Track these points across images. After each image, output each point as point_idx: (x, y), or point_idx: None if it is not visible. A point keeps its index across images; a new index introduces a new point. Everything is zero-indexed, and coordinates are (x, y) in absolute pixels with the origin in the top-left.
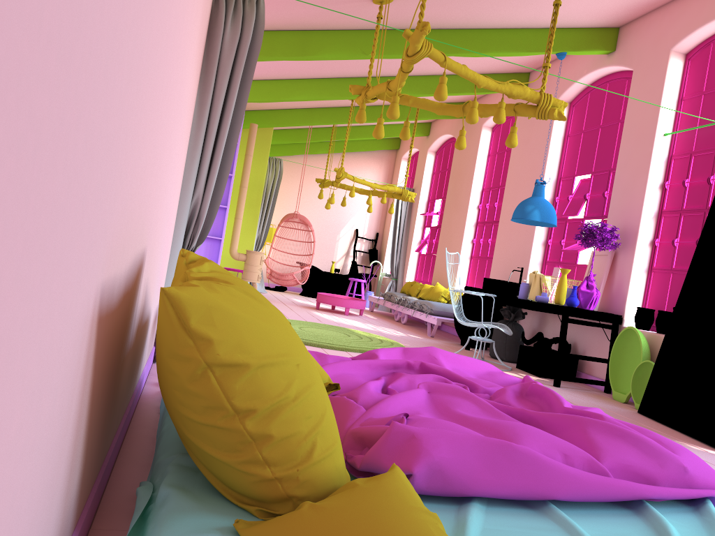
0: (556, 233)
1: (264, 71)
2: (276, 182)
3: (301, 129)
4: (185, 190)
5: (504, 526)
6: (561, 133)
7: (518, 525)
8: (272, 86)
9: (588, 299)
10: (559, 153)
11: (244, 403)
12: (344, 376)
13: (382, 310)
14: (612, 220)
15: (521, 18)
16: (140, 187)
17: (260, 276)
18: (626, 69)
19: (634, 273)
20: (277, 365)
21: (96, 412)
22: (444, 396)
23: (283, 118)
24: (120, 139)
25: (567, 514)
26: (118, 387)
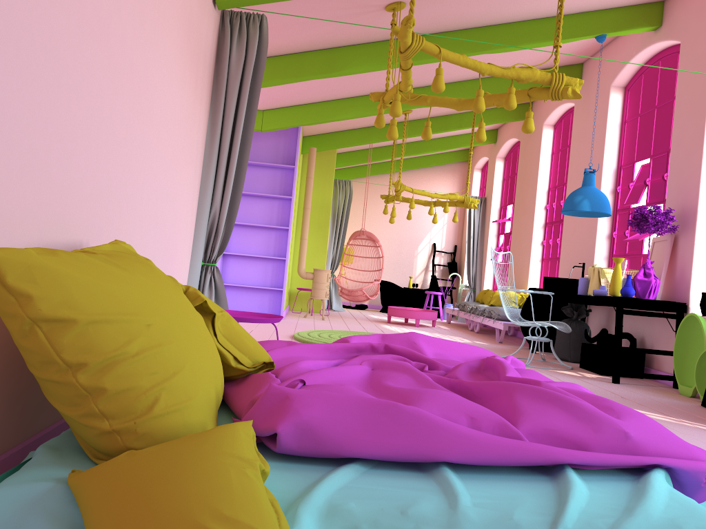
0: (621, 224)
1: (308, 94)
2: (346, 203)
3: (367, 149)
4: (202, 205)
5: (371, 485)
6: (617, 120)
7: (389, 484)
8: (319, 108)
9: (646, 287)
10: (617, 140)
11: (74, 357)
12: (295, 358)
13: (461, 322)
14: (670, 203)
15: (549, 5)
16: (27, 175)
17: (328, 293)
18: (676, 43)
19: (696, 257)
20: (116, 322)
21: None
22: (385, 372)
23: (341, 139)
24: None
25: (461, 478)
26: None
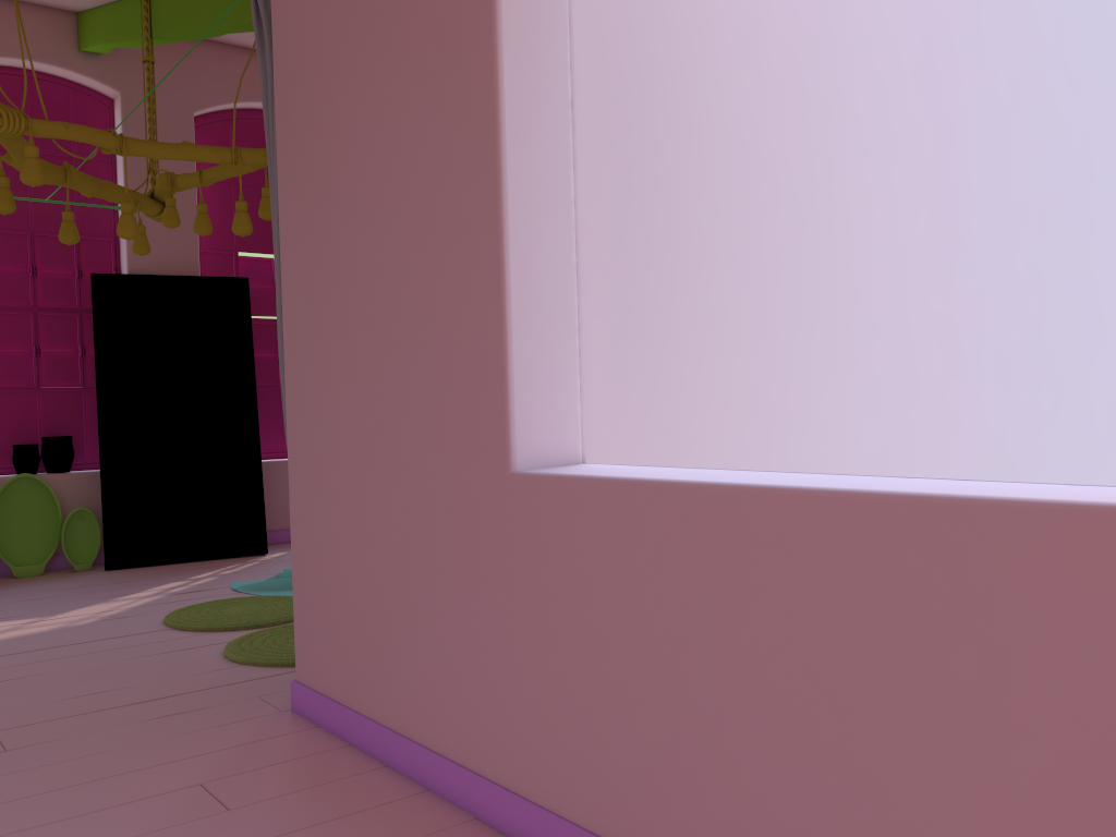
0: None
1: None
2: None
3: None
4: None
5: None
6: None
7: None
8: None
9: None
10: None
11: None
12: None
13: None
14: None
15: None
16: None
17: None
18: None
19: None
20: None
21: None
22: None
23: None
24: None
25: None
26: None
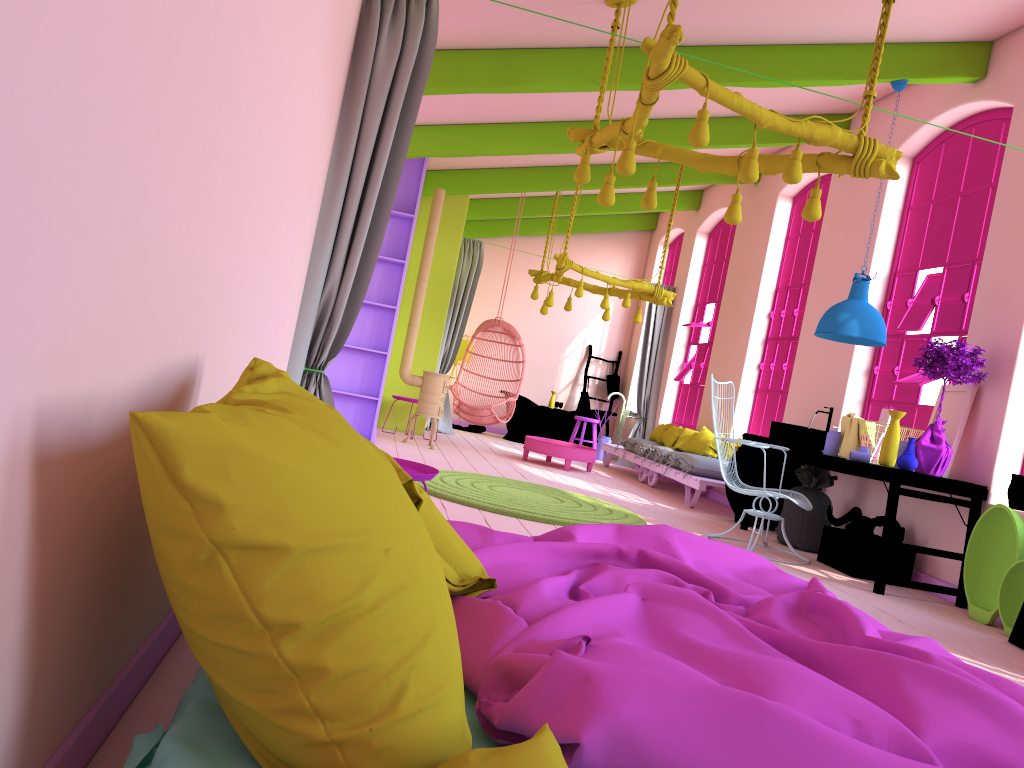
0: (887, 356)
1: (452, 111)
2: (473, 274)
3: (512, 198)
4: (312, 278)
5: None
6: (897, 205)
7: None
8: (464, 134)
9: (932, 458)
10: (894, 234)
11: (279, 612)
12: (511, 567)
13: (622, 466)
14: (974, 338)
15: (837, 28)
16: (161, 254)
17: (442, 409)
18: (1003, 105)
19: (1008, 421)
20: (344, 550)
21: (63, 613)
22: (666, 608)
23: (482, 181)
24: (61, 159)
25: None
26: (140, 570)
